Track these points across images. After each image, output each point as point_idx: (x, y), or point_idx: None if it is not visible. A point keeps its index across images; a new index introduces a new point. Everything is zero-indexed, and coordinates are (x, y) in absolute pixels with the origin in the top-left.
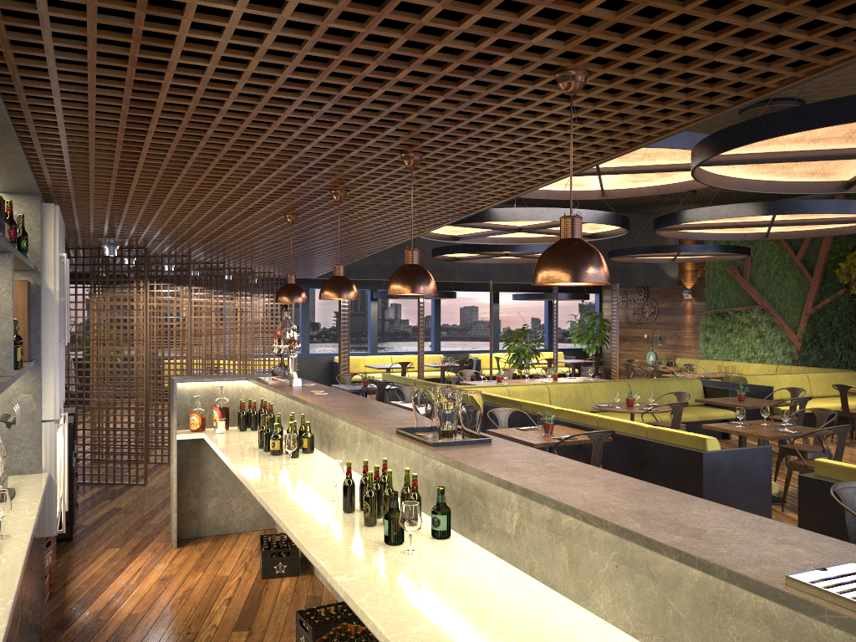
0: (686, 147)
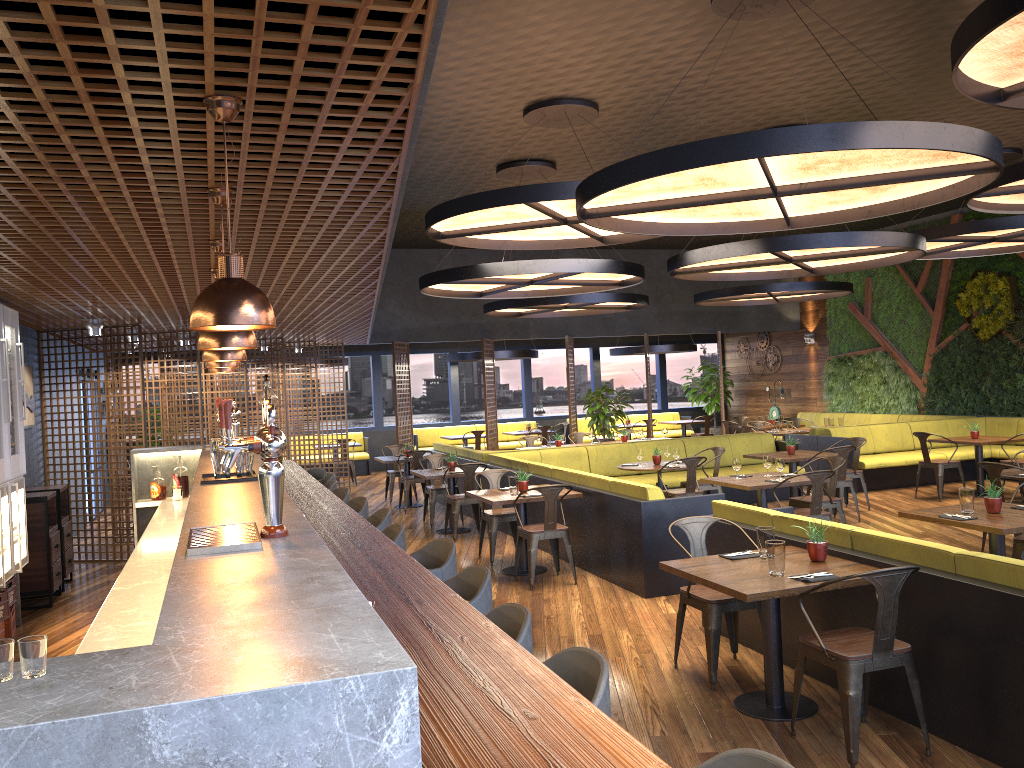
0: None
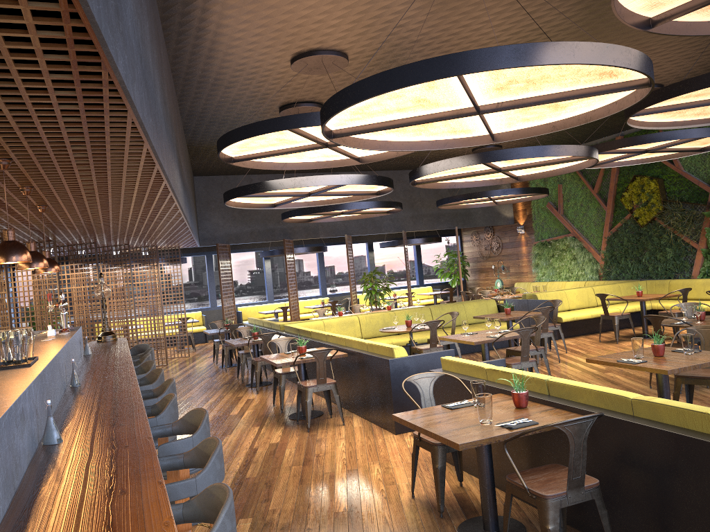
0: None
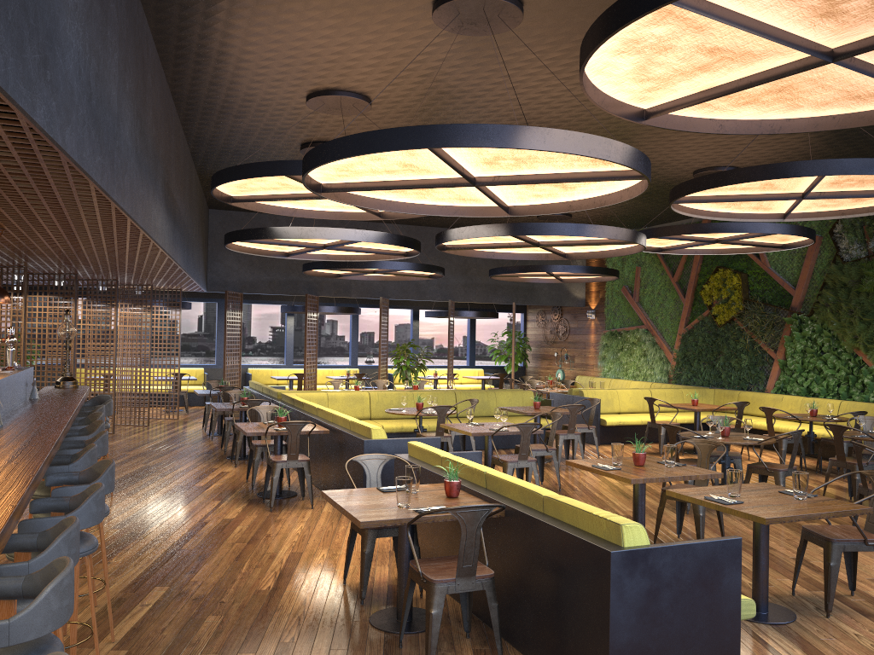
0: None
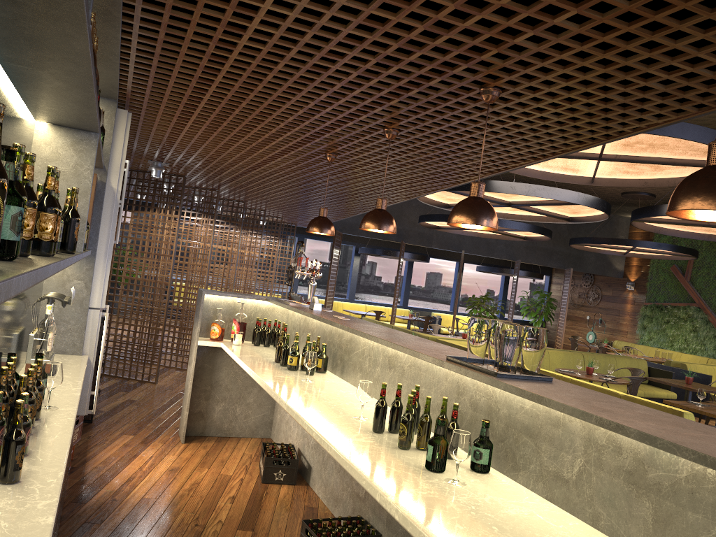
0: (698, 140)
